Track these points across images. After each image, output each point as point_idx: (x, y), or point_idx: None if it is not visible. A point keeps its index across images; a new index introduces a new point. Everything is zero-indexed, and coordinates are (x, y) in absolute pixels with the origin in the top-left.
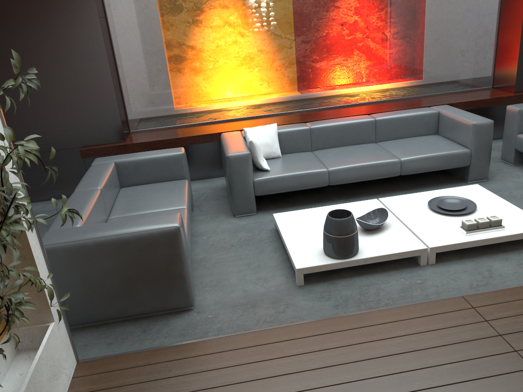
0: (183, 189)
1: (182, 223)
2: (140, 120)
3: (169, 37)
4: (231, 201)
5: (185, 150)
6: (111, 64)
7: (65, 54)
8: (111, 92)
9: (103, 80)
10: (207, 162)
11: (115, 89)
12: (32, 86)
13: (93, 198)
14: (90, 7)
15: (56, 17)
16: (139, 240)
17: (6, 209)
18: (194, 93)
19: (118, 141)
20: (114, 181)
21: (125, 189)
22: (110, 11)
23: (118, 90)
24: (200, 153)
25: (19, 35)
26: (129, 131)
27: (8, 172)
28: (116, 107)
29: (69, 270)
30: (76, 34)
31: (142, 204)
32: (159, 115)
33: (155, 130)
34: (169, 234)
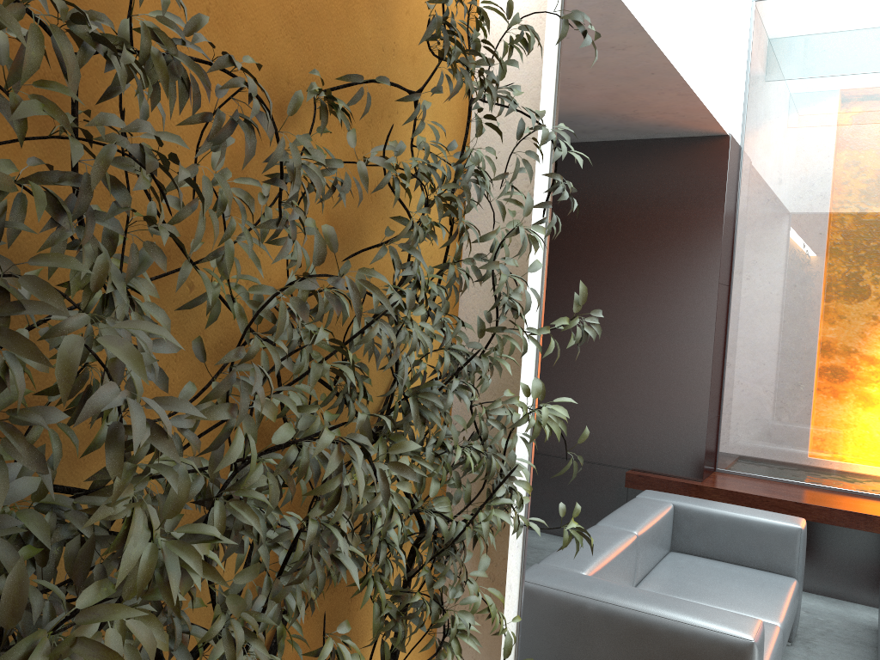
0: (783, 592)
1: (761, 641)
2: (738, 454)
3: (830, 331)
4: (879, 655)
5: (807, 529)
6: (717, 354)
7: (651, 326)
8: (703, 396)
9: (697, 375)
10: (847, 566)
11: (711, 393)
12: (590, 333)
13: (620, 543)
14: (709, 266)
15: (656, 274)
16: (672, 636)
17: (496, 487)
18: (853, 435)
19: (691, 477)
20: (662, 533)
21: (678, 555)
22: (739, 279)
23: (716, 397)
24: (838, 546)
25: (597, 291)
26: (715, 468)
27: (517, 437)
28: (704, 422)
29: (546, 637)
30: (676, 302)
31: (697, 589)
32: (775, 456)
33: (759, 479)
34: (730, 649)
